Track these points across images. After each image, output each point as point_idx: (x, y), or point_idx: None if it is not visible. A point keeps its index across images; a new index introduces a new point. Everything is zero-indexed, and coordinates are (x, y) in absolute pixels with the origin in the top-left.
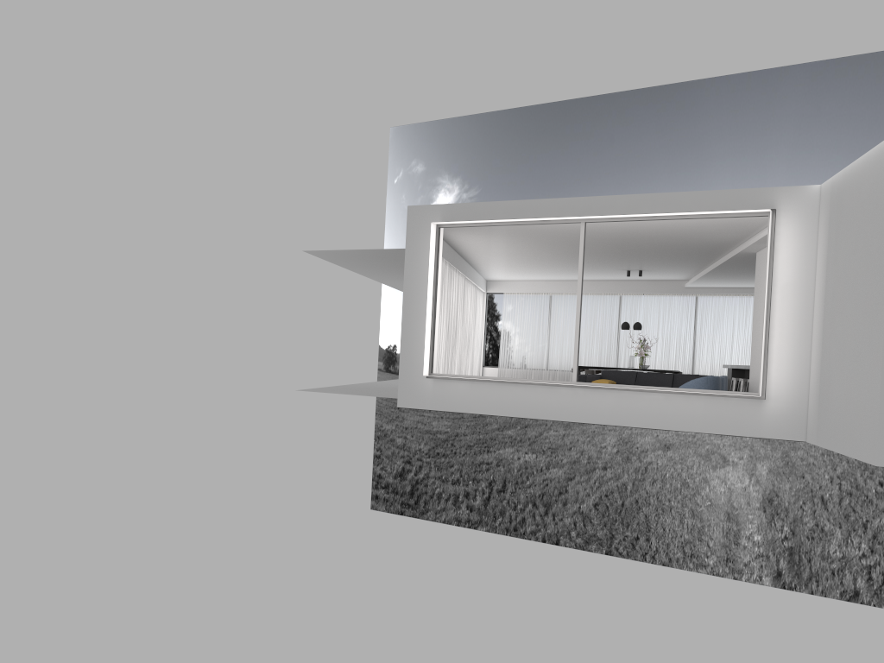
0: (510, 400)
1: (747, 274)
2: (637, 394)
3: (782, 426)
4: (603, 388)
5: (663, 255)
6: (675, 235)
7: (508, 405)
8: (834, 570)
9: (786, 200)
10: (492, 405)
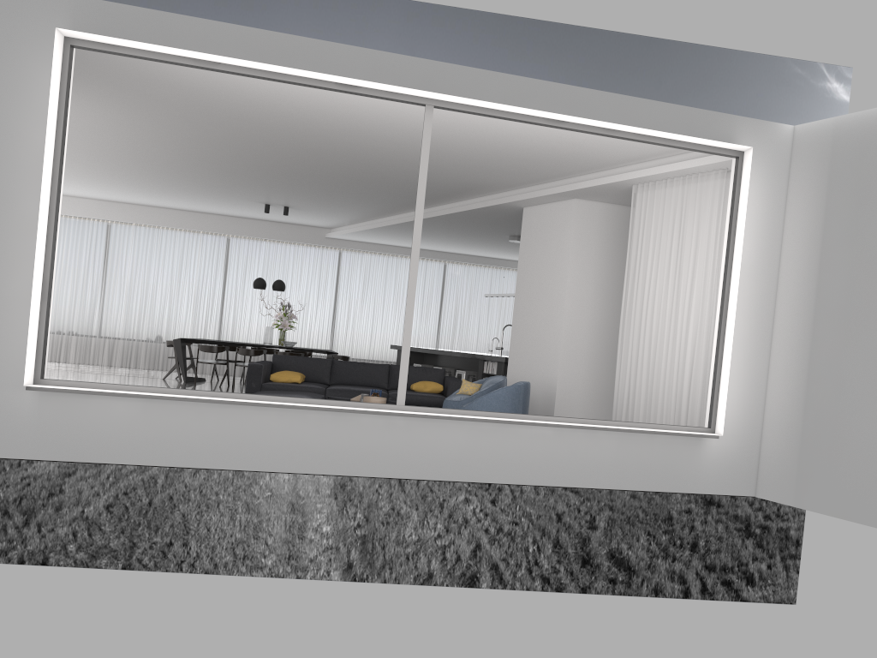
0: (245, 437)
1: (443, 233)
2: (508, 426)
3: (726, 476)
4: (457, 419)
5: (360, 191)
6: (438, 163)
7: (241, 447)
8: (409, 554)
9: (750, 139)
10: (200, 447)
